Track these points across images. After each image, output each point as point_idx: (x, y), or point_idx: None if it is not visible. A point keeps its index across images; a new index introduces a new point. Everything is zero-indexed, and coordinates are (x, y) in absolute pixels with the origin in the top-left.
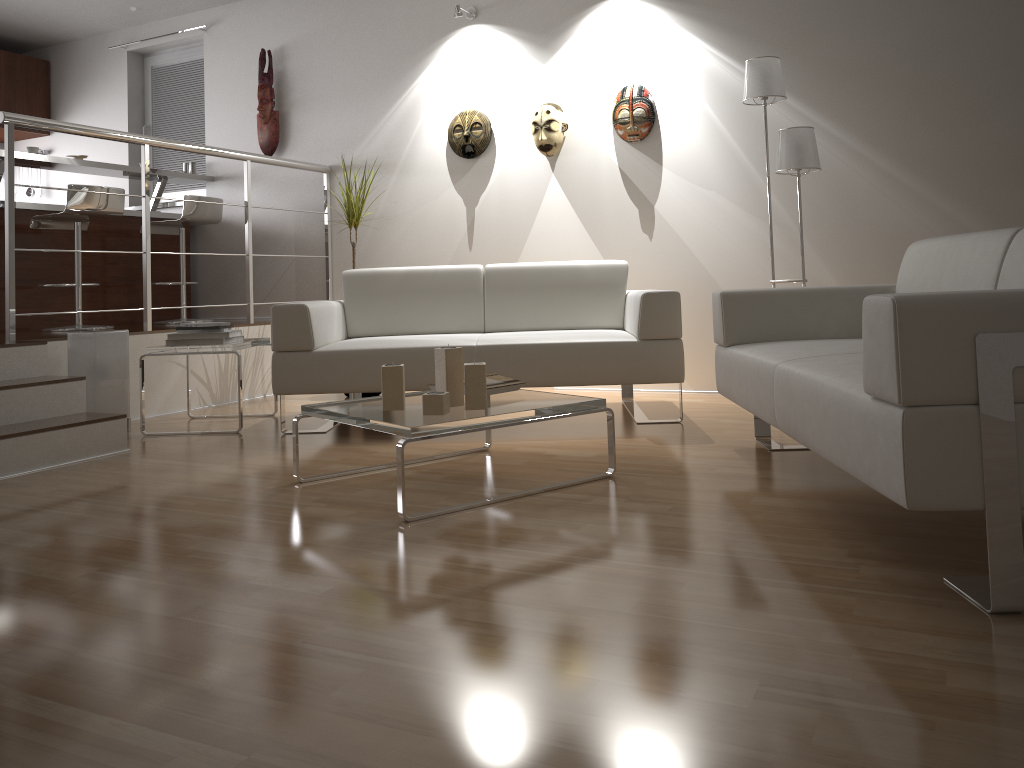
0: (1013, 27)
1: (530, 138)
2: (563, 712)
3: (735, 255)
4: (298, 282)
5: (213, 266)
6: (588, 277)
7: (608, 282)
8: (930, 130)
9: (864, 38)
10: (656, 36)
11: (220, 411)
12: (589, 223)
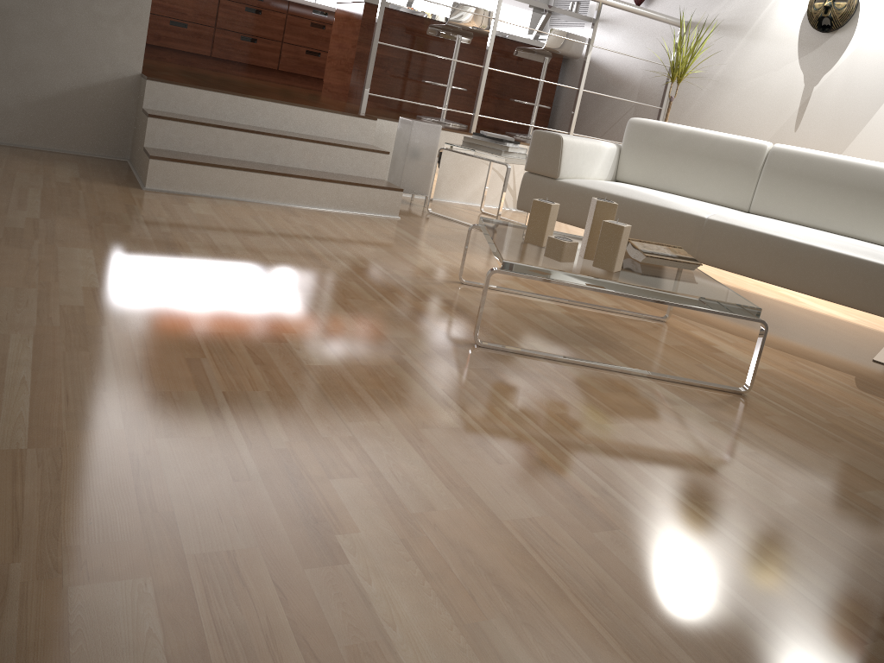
0: None
1: None
2: (262, 568)
3: None
4: None
5: (572, 97)
6: None
7: None
8: None
9: None
10: None
11: (510, 215)
12: None
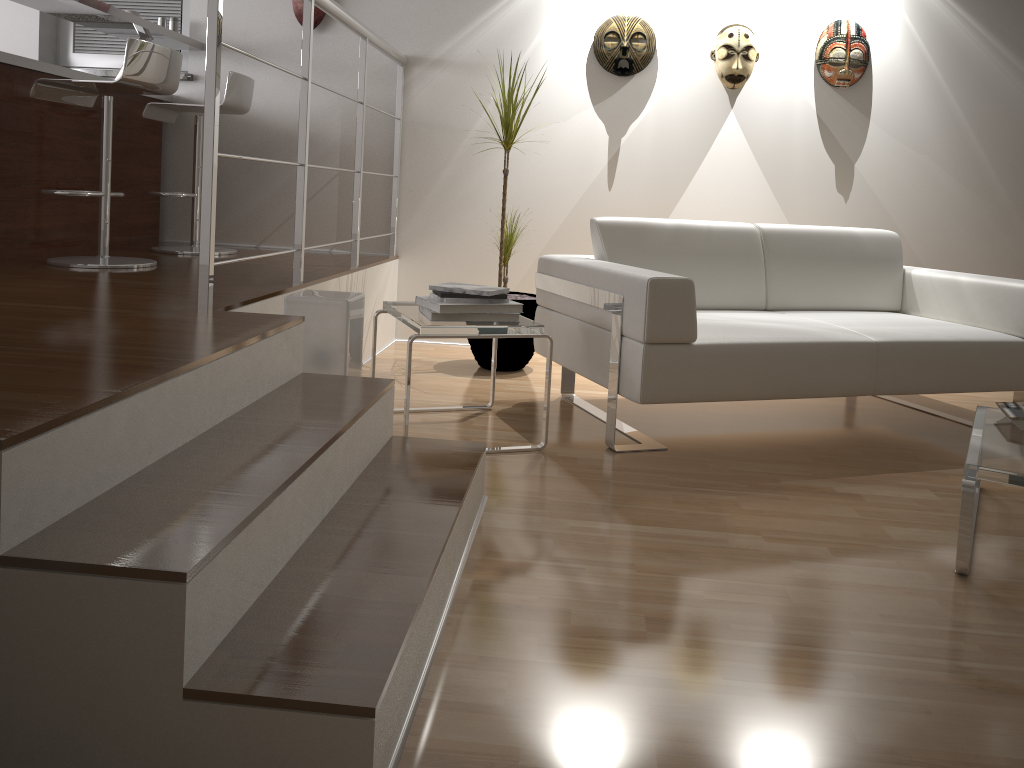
0: None
1: (706, 63)
2: None
3: (941, 229)
4: (342, 205)
5: None
6: (868, 249)
7: (887, 256)
8: None
9: None
10: None
11: None
12: (772, 174)
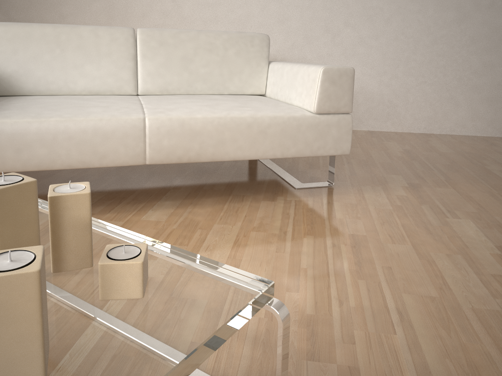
0: None
1: None
2: None
3: None
4: None
5: None
6: None
7: None
8: None
9: None
10: None
11: None
12: None
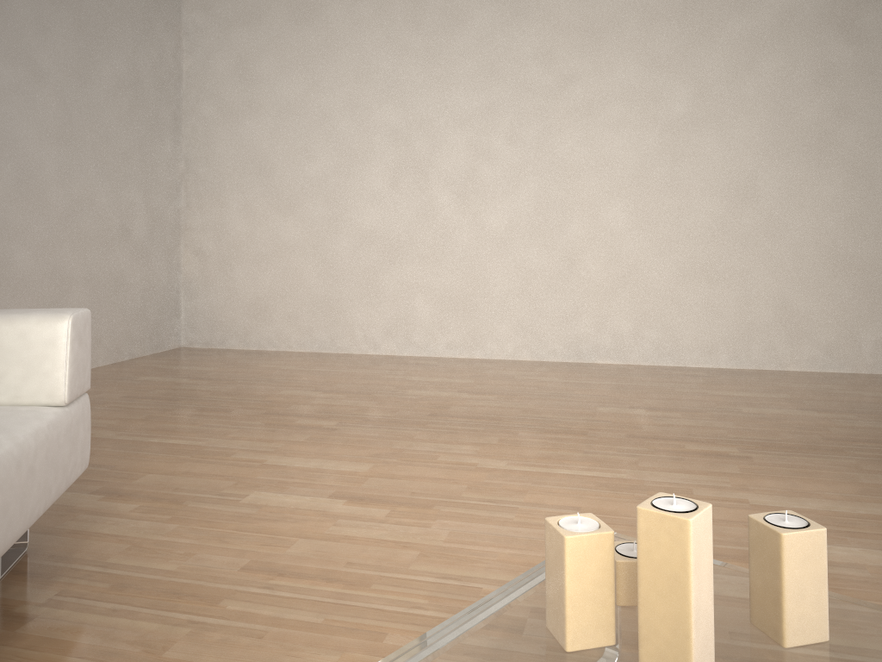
0: None
1: None
2: (346, 485)
3: None
4: None
5: None
6: None
7: None
8: None
9: None
10: None
11: None
12: None
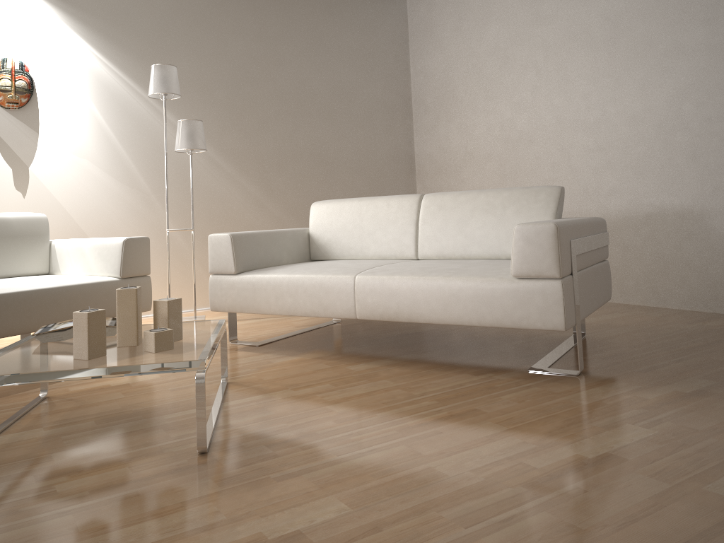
0: (279, 80)
1: None
2: (646, 467)
3: (103, 211)
4: None
5: None
6: (16, 228)
7: (35, 232)
8: (237, 133)
9: (200, 66)
10: (38, 22)
11: None
12: None
